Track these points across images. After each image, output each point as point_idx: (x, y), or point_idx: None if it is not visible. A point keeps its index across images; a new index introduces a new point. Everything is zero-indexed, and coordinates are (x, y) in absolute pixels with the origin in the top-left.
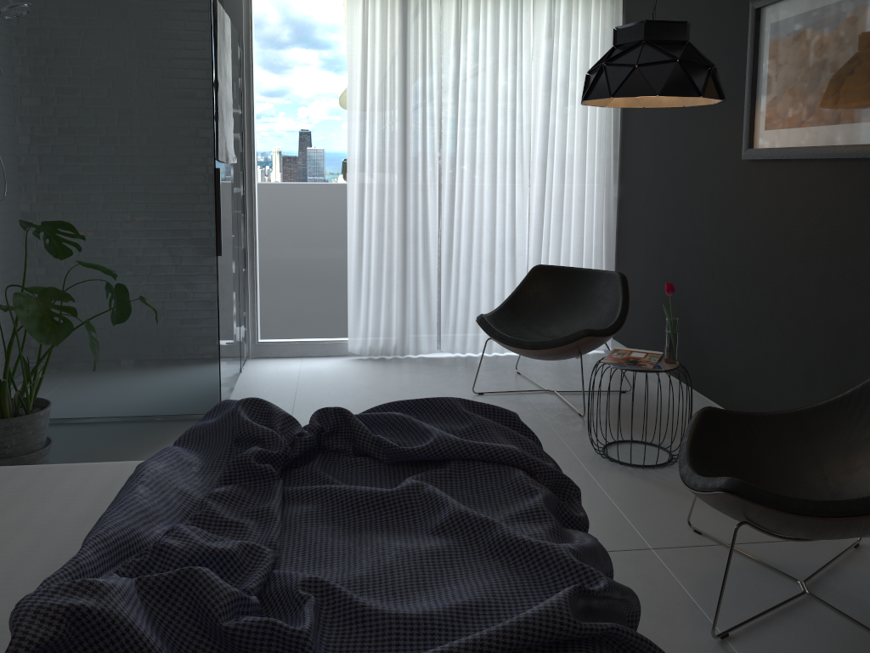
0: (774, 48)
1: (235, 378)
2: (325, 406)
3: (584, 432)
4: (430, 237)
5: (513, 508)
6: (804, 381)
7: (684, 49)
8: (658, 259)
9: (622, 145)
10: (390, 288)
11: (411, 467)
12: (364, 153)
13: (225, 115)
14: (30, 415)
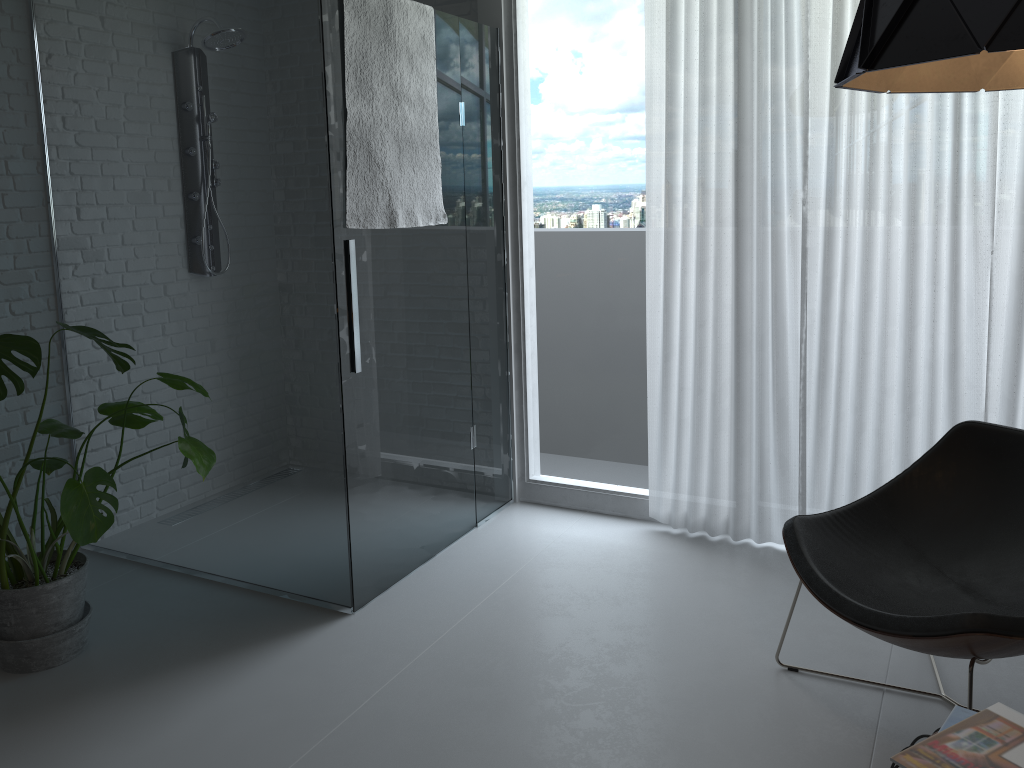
0: None
1: (444, 541)
2: (507, 629)
3: None
4: (788, 342)
5: None
6: None
7: None
8: None
9: None
10: (714, 424)
11: None
12: (667, 198)
13: (393, 156)
14: (28, 588)
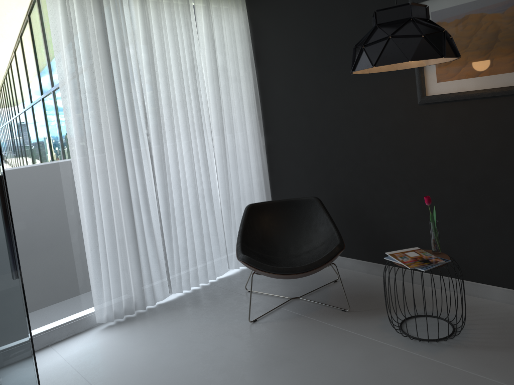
0: None
1: None
2: None
3: (369, 324)
4: (149, 202)
5: None
6: (513, 241)
7: (433, 24)
8: (324, 182)
9: (263, 109)
10: (125, 254)
11: None
12: (86, 139)
13: None
14: None
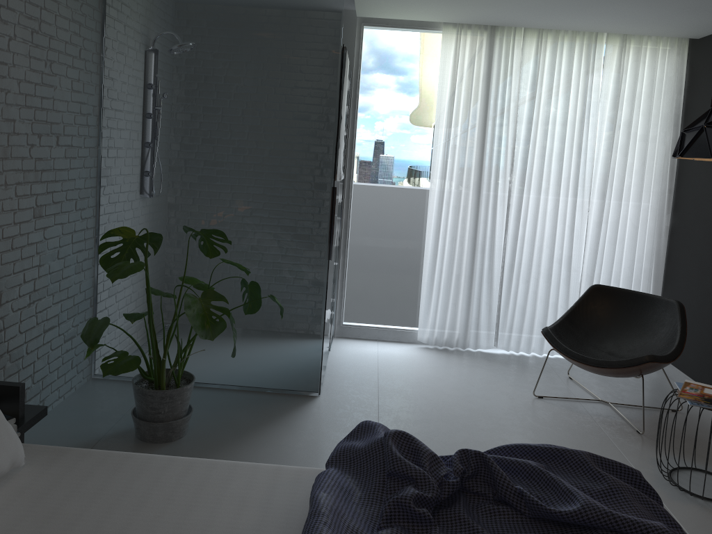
0: None
1: (327, 358)
2: (405, 395)
3: (645, 452)
4: (495, 249)
5: None
6: None
7: None
8: None
9: (677, 181)
10: (457, 290)
11: (553, 525)
12: (445, 174)
13: (341, 141)
14: (180, 388)
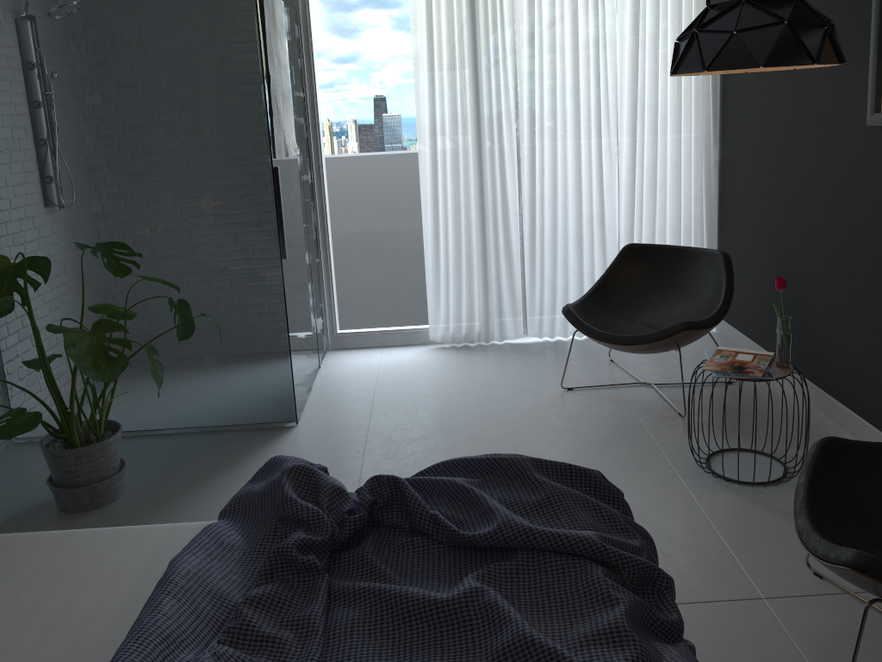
0: None
1: (313, 377)
2: (404, 409)
3: (684, 437)
4: (510, 216)
5: (589, 624)
6: None
7: (793, 7)
8: (766, 233)
9: (722, 102)
10: (470, 273)
11: (474, 551)
12: (434, 130)
13: (282, 106)
14: (99, 443)
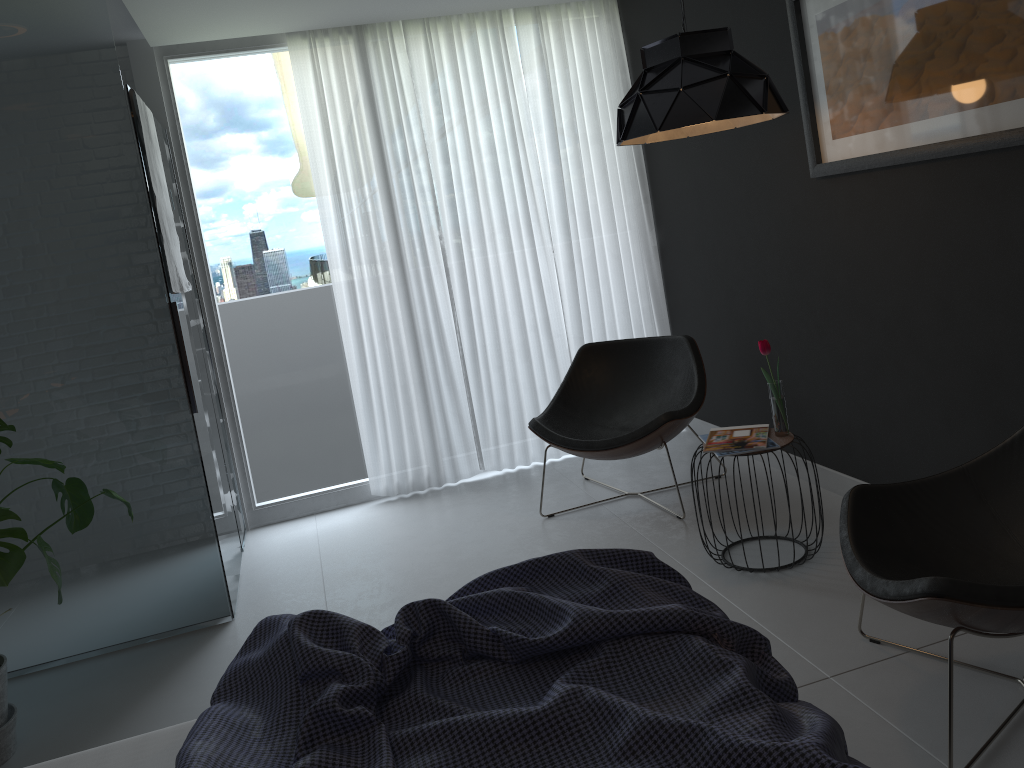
0: (826, 43)
1: (239, 562)
2: (364, 574)
3: (691, 539)
4: (446, 335)
5: (710, 696)
6: (943, 426)
7: (731, 60)
8: (724, 311)
9: (651, 184)
10: (409, 407)
11: (547, 661)
12: (347, 248)
13: (169, 233)
14: None
